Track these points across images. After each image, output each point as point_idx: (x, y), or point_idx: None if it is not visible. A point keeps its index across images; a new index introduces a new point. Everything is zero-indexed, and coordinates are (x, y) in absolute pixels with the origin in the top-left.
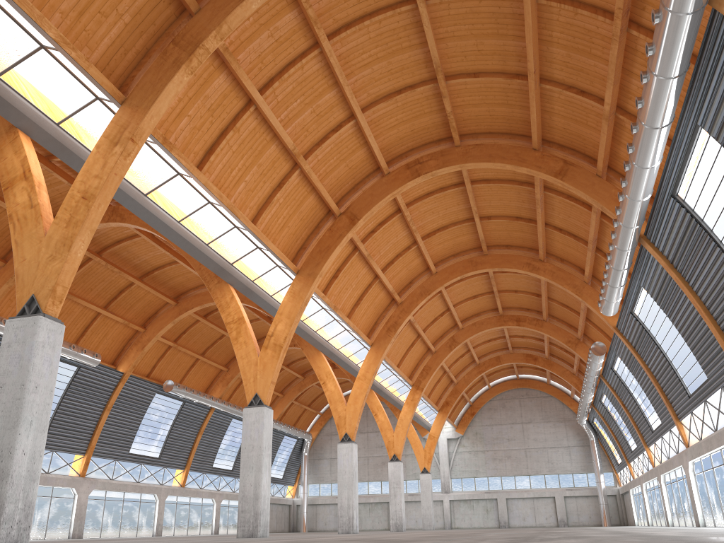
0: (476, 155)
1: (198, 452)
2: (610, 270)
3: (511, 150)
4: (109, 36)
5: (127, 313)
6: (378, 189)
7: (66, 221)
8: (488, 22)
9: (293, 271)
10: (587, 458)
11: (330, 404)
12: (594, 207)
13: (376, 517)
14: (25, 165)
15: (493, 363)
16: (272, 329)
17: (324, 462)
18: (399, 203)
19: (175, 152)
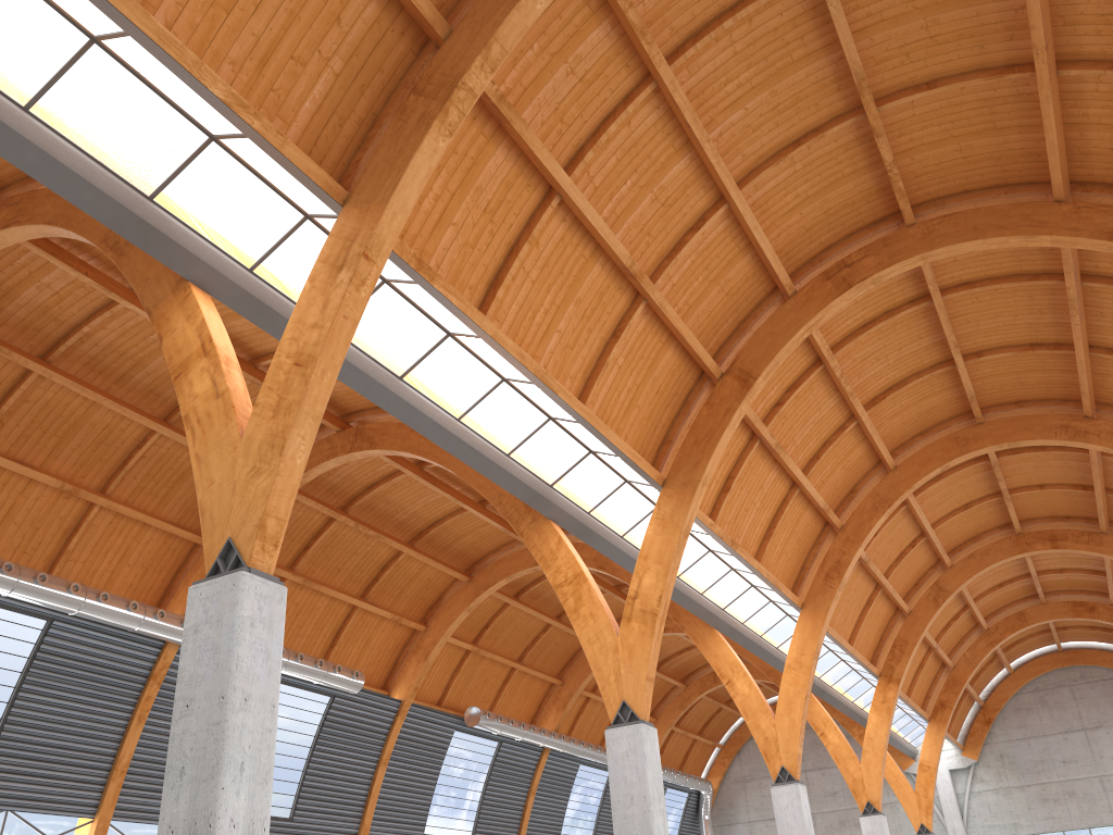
0: (948, 232)
1: (532, 825)
2: None
3: (1013, 212)
4: (311, 97)
5: (396, 603)
6: (781, 323)
7: (273, 407)
8: None
9: (656, 481)
10: None
11: (746, 718)
12: None
13: None
14: (203, 333)
15: (1013, 625)
16: (634, 585)
17: (739, 828)
18: (819, 345)
19: (439, 283)
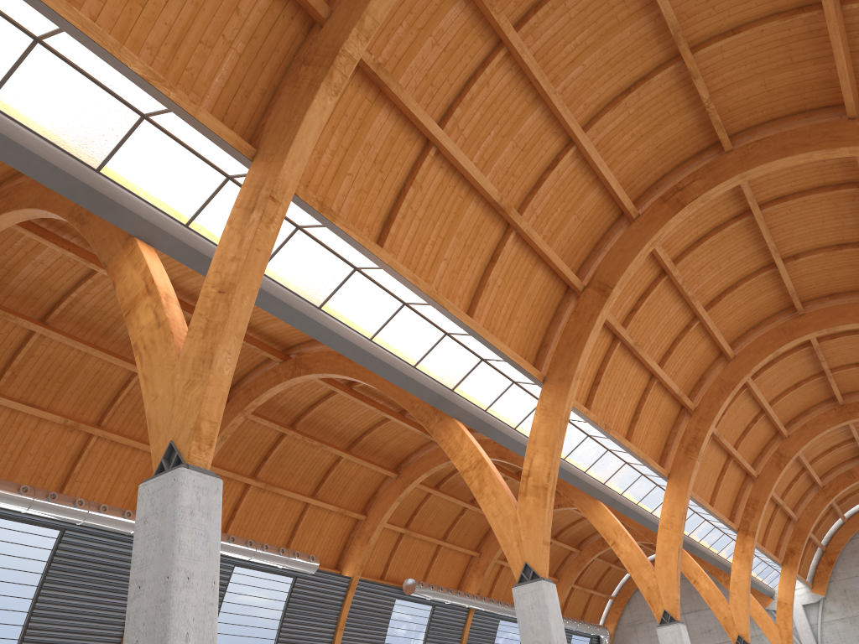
0: (761, 154)
1: None
2: None
3: (815, 131)
4: (220, 74)
5: (341, 498)
6: (629, 241)
7: (203, 329)
8: None
9: (538, 378)
10: None
11: (630, 572)
12: None
13: None
14: (146, 276)
15: (844, 482)
16: (527, 465)
17: None
18: (662, 259)
19: (340, 222)
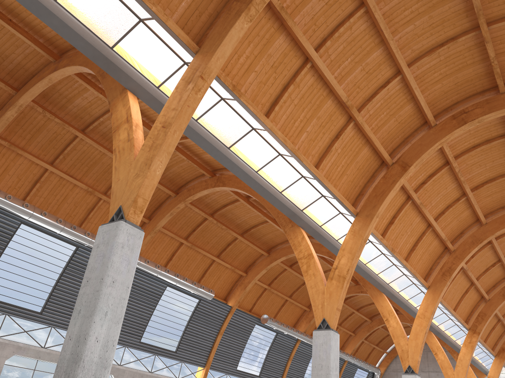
0: None
1: (288, 374)
2: None
3: None
4: (185, 0)
5: (233, 261)
6: (426, 139)
7: (149, 146)
8: None
9: (353, 213)
10: None
11: (393, 339)
12: None
13: None
14: (128, 112)
15: None
16: (336, 262)
17: None
18: (447, 154)
19: (243, 98)
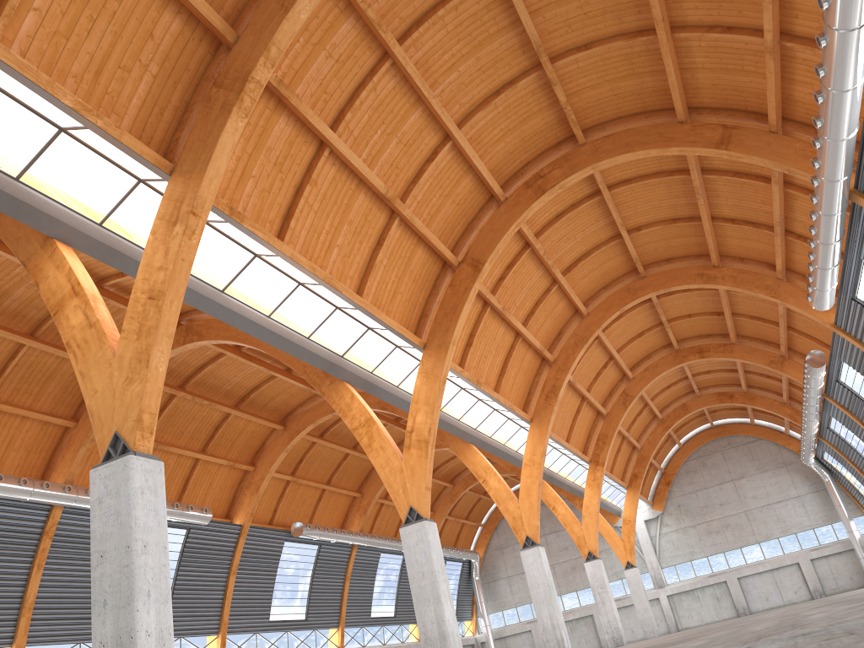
0: (609, 148)
1: (349, 602)
2: (818, 247)
3: (652, 131)
4: (137, 95)
5: (230, 452)
6: (498, 222)
7: (136, 332)
8: None
9: (419, 345)
10: (826, 505)
11: (498, 505)
12: (775, 176)
13: (581, 636)
14: (71, 278)
15: (679, 414)
16: (410, 422)
17: (501, 582)
18: (526, 234)
19: (247, 223)
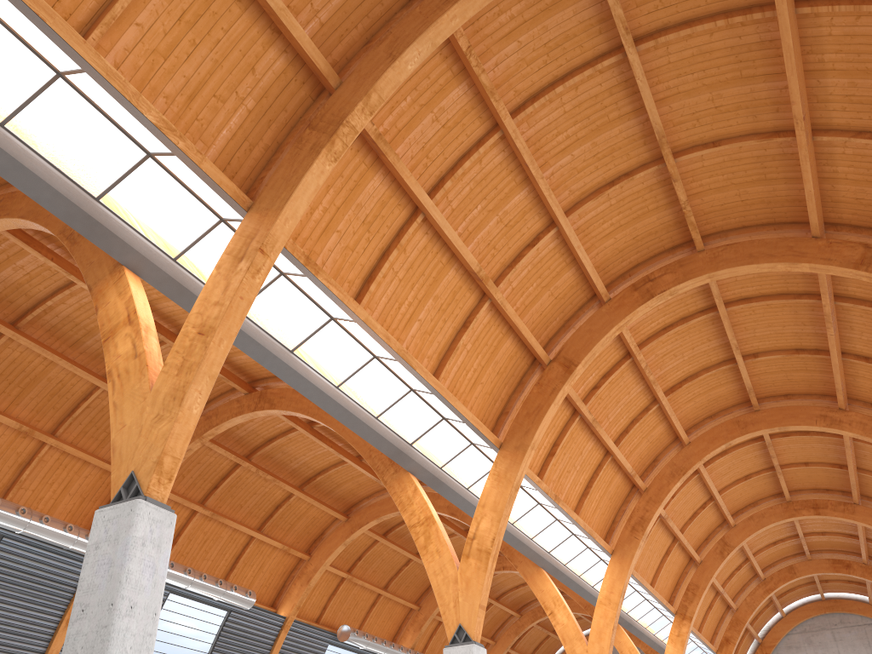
0: (729, 258)
1: None
2: None
3: (780, 244)
4: (228, 127)
5: (287, 536)
6: (598, 322)
7: (178, 367)
8: (725, 62)
9: (494, 444)
10: None
11: (564, 644)
12: None
13: None
14: (129, 306)
15: (785, 577)
16: (473, 528)
17: None
18: (628, 342)
19: (323, 276)
